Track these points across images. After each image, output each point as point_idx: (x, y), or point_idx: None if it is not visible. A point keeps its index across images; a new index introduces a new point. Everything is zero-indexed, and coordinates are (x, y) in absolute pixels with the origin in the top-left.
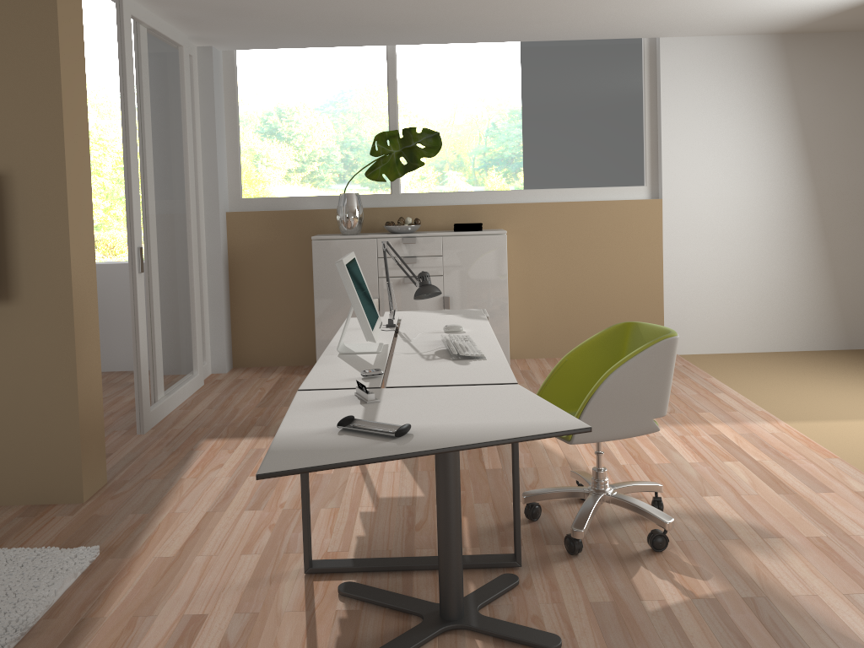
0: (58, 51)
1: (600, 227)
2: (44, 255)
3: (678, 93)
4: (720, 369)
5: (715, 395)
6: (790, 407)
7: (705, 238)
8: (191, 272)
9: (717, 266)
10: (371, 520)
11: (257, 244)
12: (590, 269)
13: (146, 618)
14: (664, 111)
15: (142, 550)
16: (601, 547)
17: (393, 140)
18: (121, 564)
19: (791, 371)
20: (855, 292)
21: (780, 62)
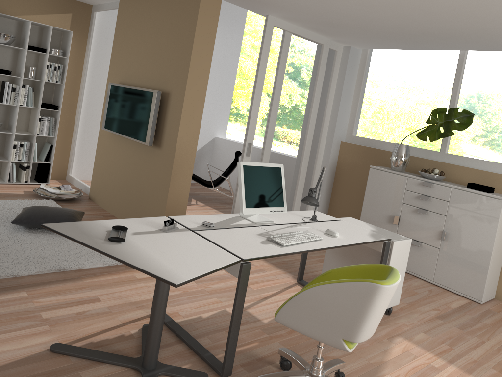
0: (193, 39)
1: None
2: (172, 131)
3: None
4: None
5: None
6: None
7: None
8: (300, 167)
9: None
10: (220, 315)
11: (352, 163)
12: None
13: (89, 289)
14: None
15: (136, 270)
16: None
17: (440, 114)
18: (121, 270)
19: None
20: None
21: None
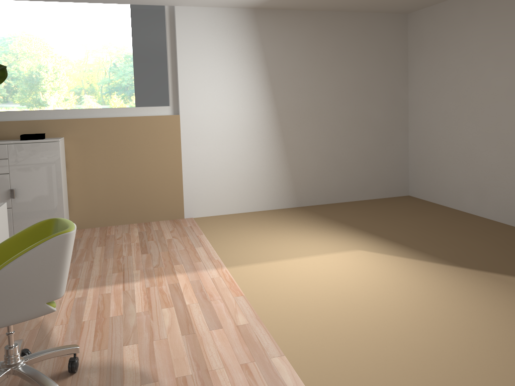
0: None
1: (137, 134)
2: None
3: (189, 44)
4: (213, 227)
5: (196, 249)
6: (238, 254)
7: (209, 140)
8: None
9: (217, 158)
10: None
11: None
12: (131, 163)
13: None
14: (179, 56)
15: None
16: None
17: None
18: None
19: (255, 225)
20: (301, 171)
21: (254, 27)
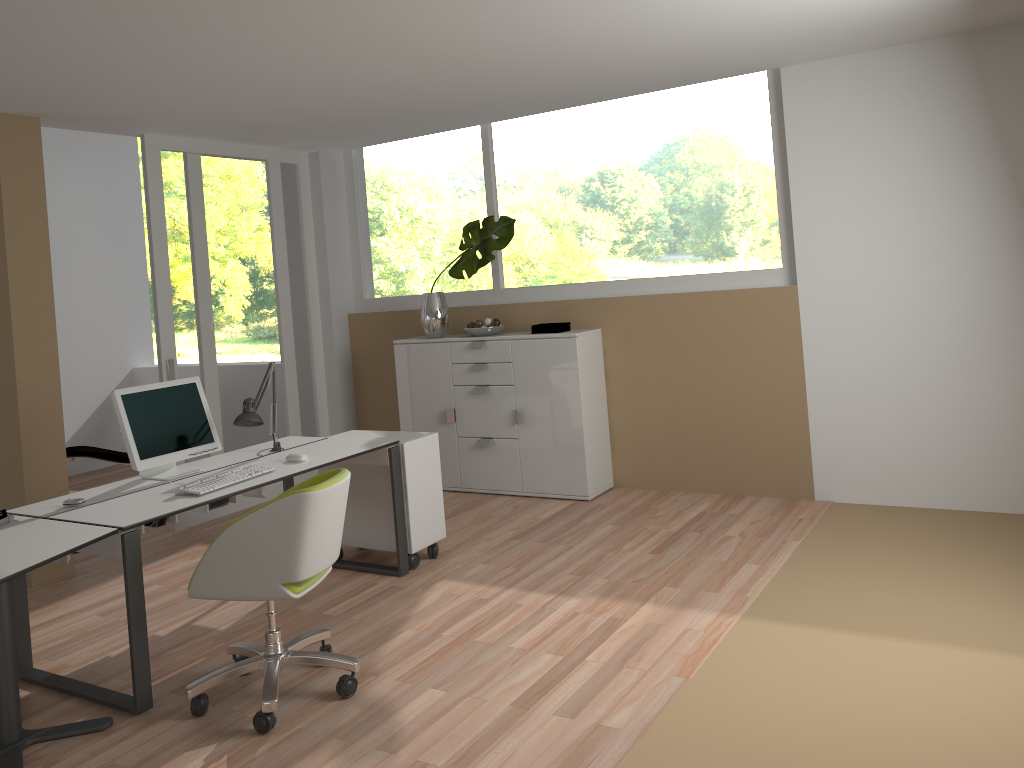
0: (2, 208)
1: (717, 325)
2: (4, 376)
3: (811, 139)
4: (841, 529)
5: (743, 566)
6: (801, 597)
7: (864, 339)
8: (284, 376)
9: (885, 379)
10: None
11: (374, 346)
12: (708, 380)
13: None
14: (792, 166)
15: None
16: (232, 715)
17: (473, 232)
18: None
19: (935, 545)
20: None
21: (966, 75)
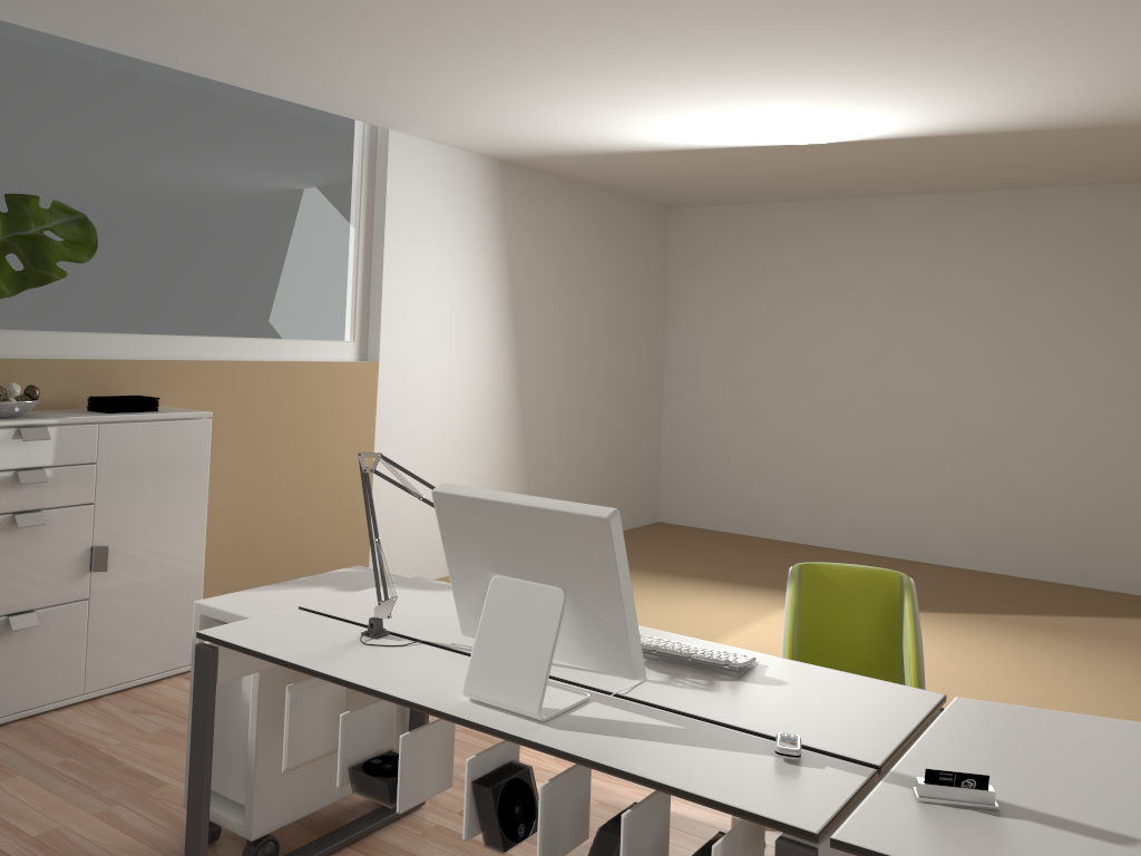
0: None
1: (304, 403)
2: None
3: (404, 212)
4: None
5: None
6: None
7: (420, 419)
8: None
9: (429, 458)
10: None
11: None
12: (286, 472)
13: None
14: (388, 235)
15: None
16: None
17: None
18: None
19: None
20: (540, 482)
21: (497, 195)
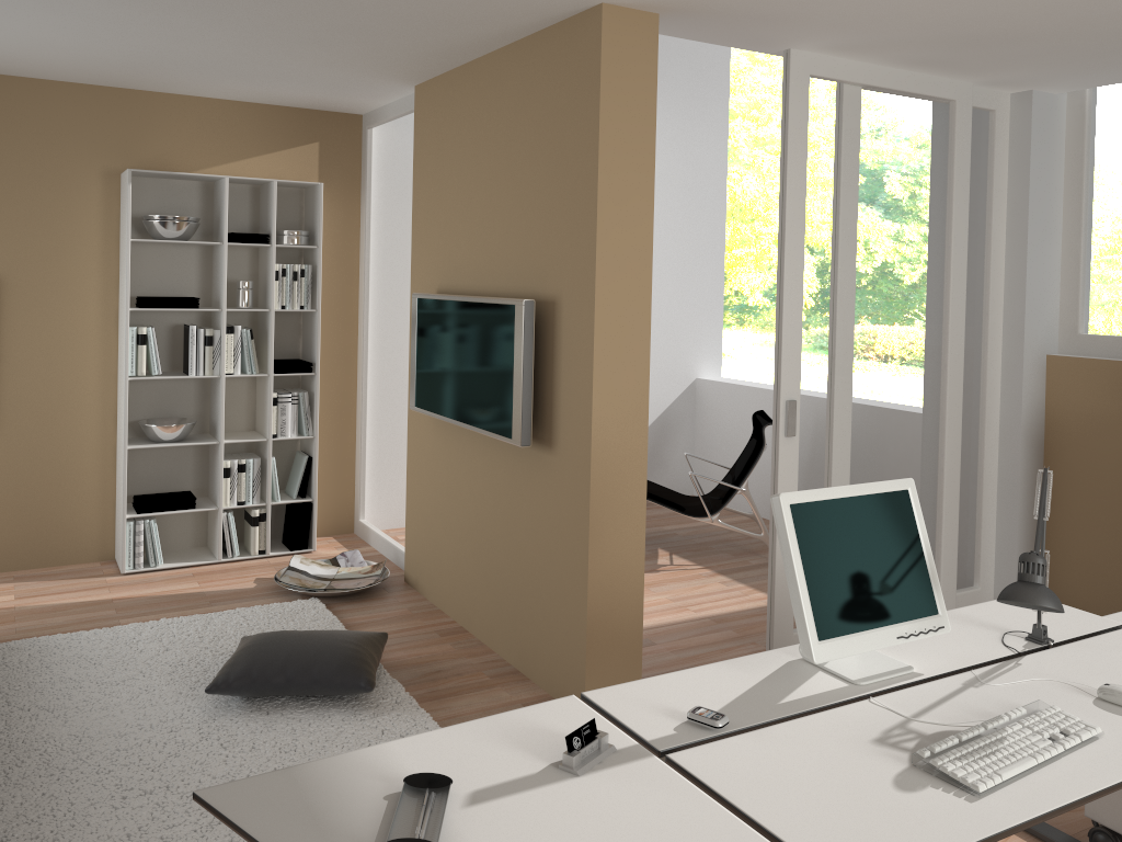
0: (597, 151)
1: None
2: (575, 401)
3: None
4: None
5: None
6: None
7: None
8: (942, 443)
9: None
10: None
11: (1092, 414)
12: None
13: None
14: None
15: None
16: None
17: None
18: None
19: None
20: None
21: None
